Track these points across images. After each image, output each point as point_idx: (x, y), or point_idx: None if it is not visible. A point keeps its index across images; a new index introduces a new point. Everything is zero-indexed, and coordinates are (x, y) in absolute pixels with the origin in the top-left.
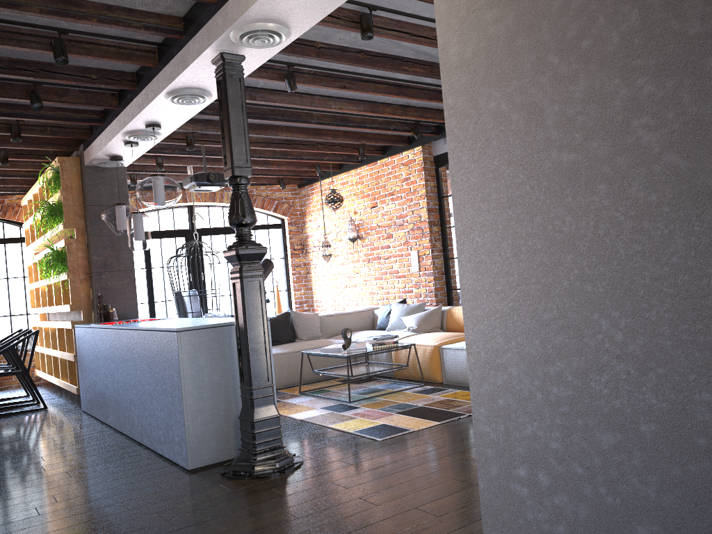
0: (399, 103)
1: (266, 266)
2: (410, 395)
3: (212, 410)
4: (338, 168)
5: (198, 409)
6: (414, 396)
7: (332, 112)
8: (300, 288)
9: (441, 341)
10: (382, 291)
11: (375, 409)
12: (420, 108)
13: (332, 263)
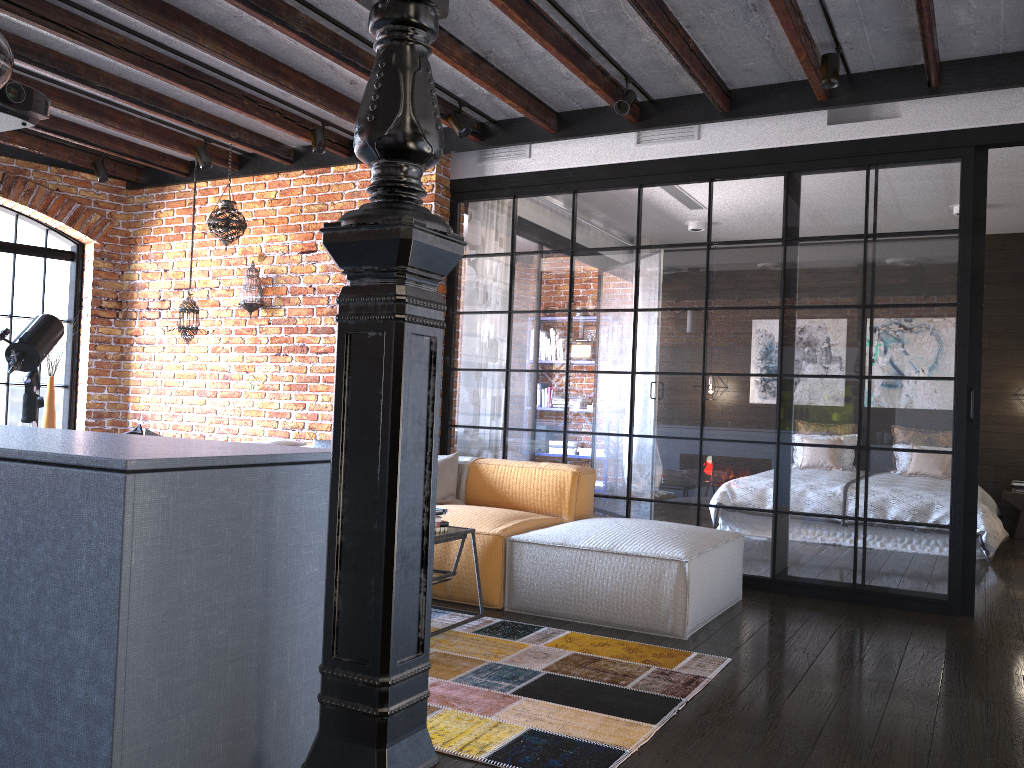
0: (475, 48)
1: (50, 331)
2: (479, 640)
3: (195, 744)
4: (237, 166)
5: (157, 747)
6: (493, 644)
7: (339, 25)
8: (102, 386)
9: (500, 525)
10: (303, 413)
11: (448, 679)
12: (499, 72)
13: (189, 347)
